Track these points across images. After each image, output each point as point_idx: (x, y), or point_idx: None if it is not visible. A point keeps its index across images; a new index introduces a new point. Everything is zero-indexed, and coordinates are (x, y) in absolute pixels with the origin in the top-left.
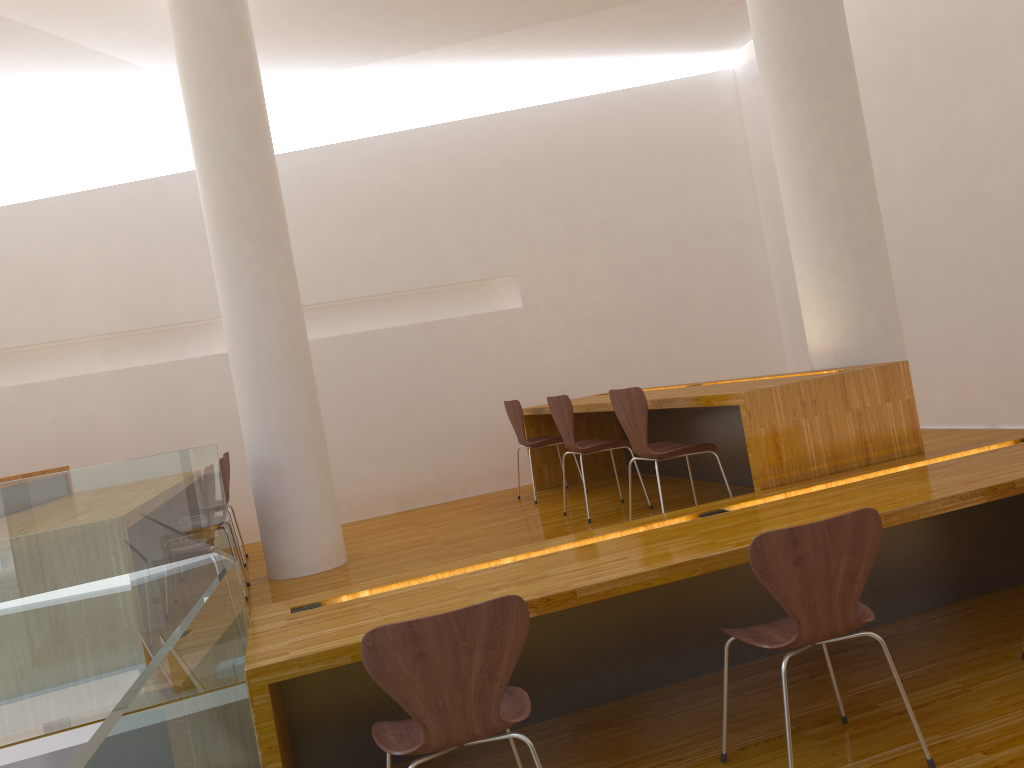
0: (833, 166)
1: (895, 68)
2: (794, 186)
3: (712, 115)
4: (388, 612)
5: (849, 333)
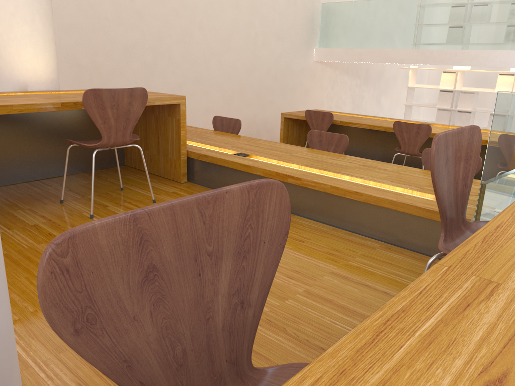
0: None
1: None
2: None
3: None
4: (431, 180)
5: (56, 68)
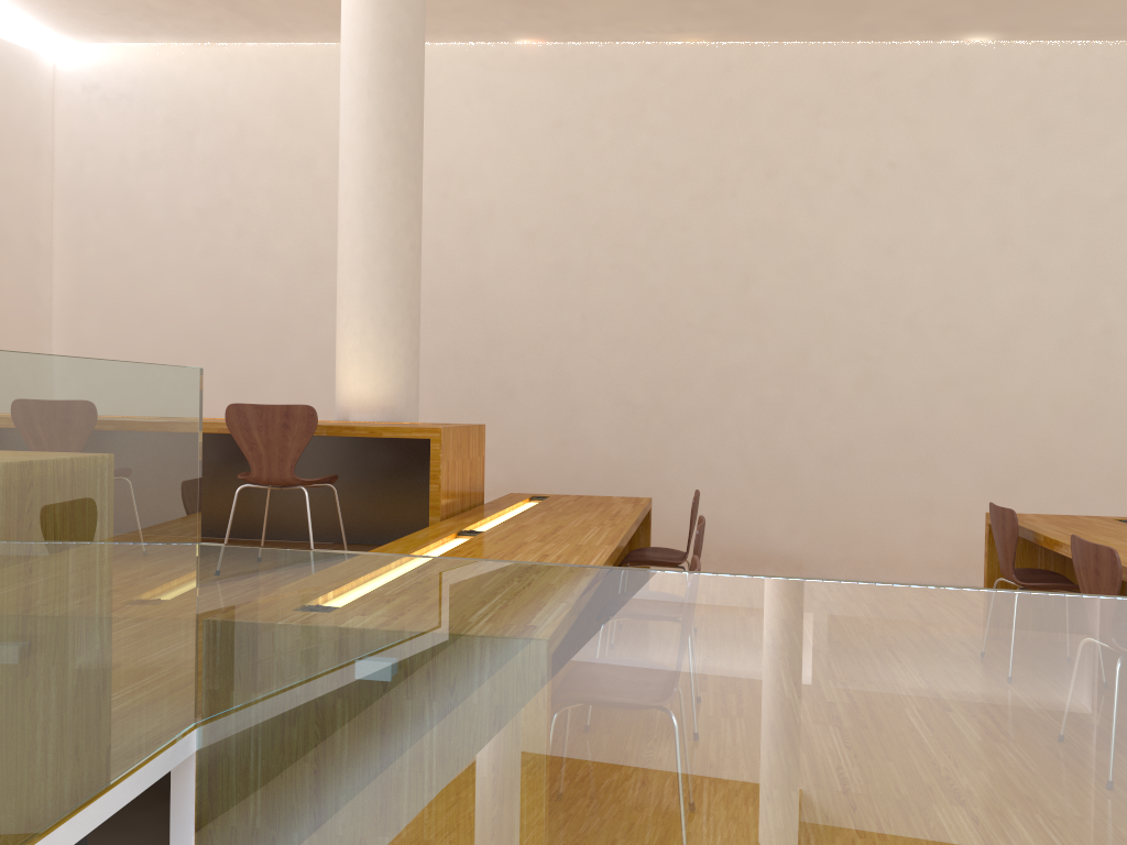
0: (411, 242)
1: (297, 156)
2: (374, 246)
3: (27, 101)
4: None
5: (399, 393)
